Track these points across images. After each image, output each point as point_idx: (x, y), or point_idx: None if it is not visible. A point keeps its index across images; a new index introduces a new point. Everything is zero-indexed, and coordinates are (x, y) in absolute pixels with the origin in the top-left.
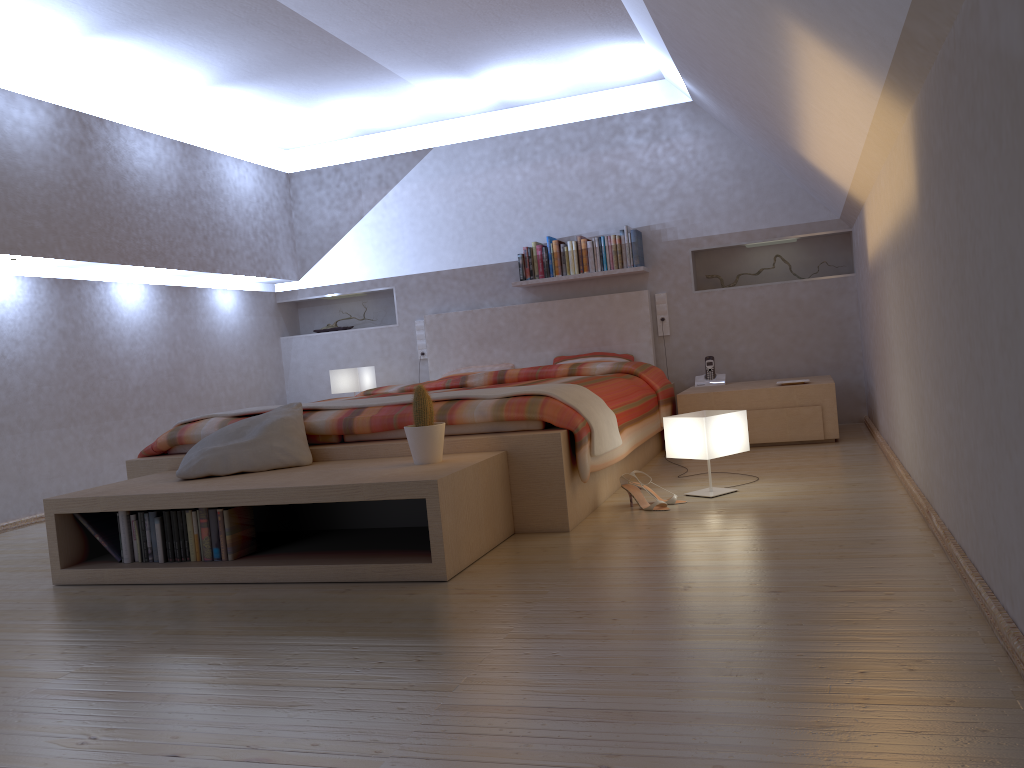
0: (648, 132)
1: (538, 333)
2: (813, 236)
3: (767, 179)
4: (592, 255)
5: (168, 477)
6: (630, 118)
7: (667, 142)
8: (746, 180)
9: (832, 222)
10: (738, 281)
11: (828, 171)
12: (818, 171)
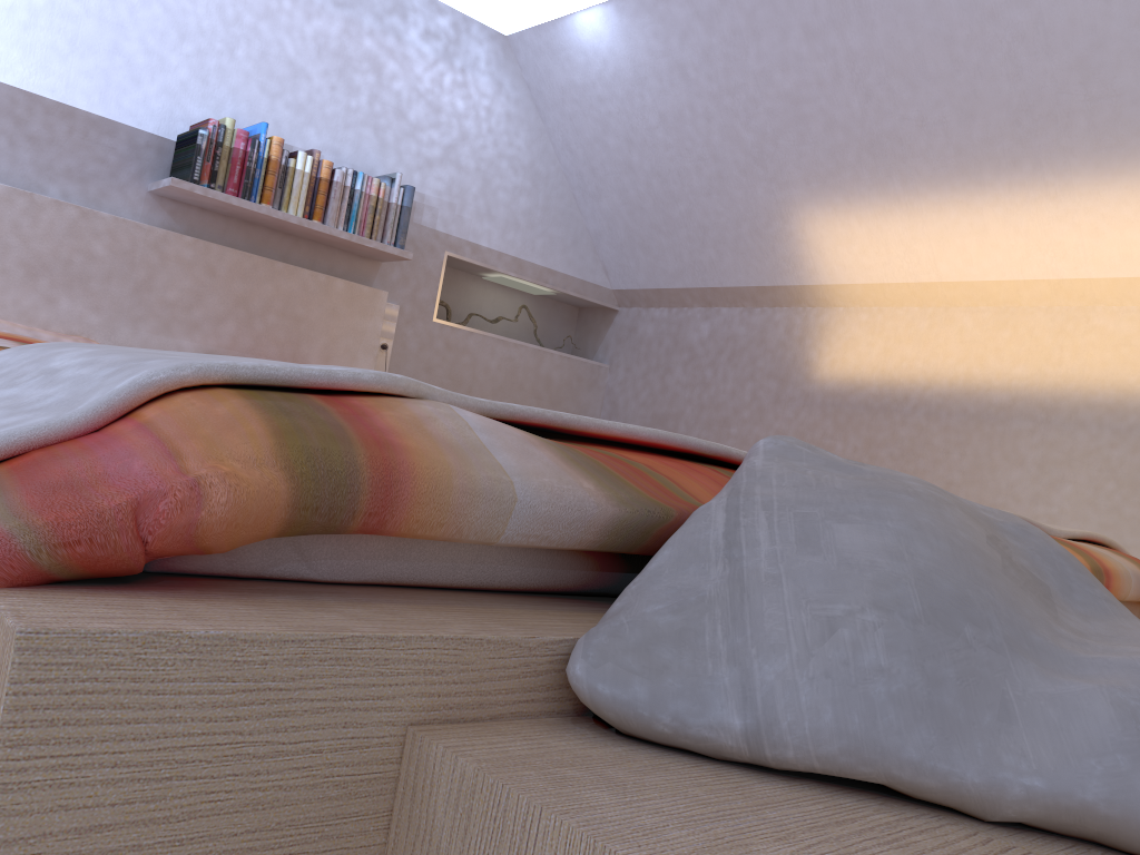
0: (440, 42)
1: (176, 298)
2: (557, 297)
3: (558, 200)
4: (339, 197)
5: (947, 848)
6: (422, 2)
7: (461, 74)
8: (537, 188)
9: (605, 291)
10: (451, 321)
11: (838, 252)
12: (785, 241)
